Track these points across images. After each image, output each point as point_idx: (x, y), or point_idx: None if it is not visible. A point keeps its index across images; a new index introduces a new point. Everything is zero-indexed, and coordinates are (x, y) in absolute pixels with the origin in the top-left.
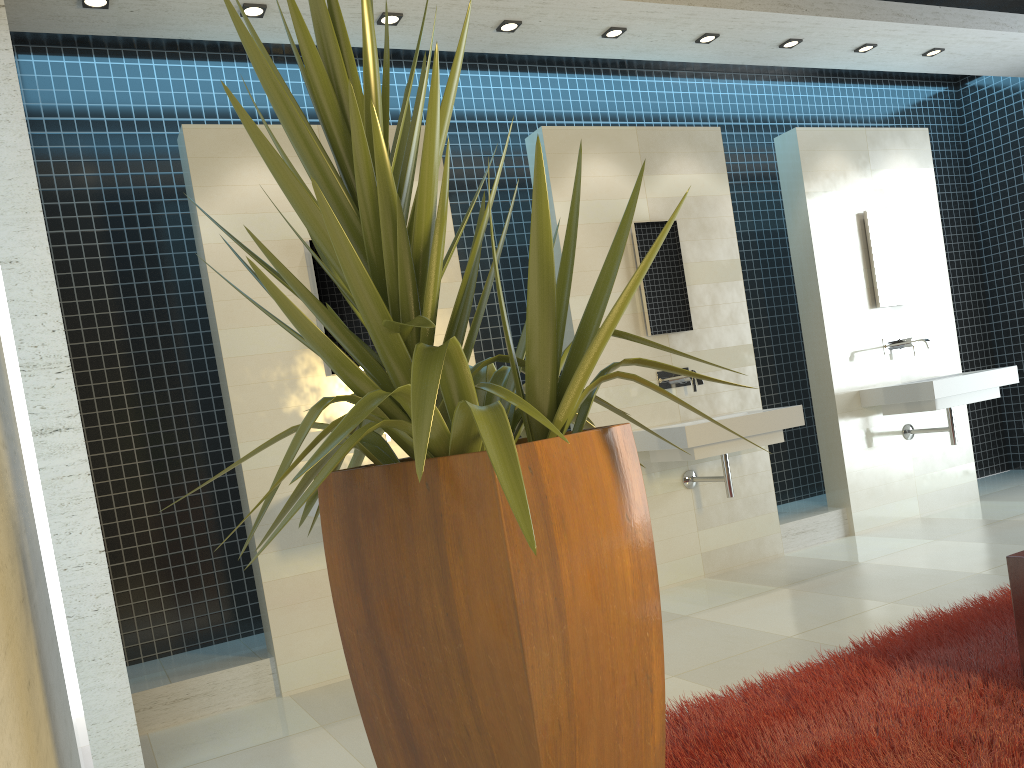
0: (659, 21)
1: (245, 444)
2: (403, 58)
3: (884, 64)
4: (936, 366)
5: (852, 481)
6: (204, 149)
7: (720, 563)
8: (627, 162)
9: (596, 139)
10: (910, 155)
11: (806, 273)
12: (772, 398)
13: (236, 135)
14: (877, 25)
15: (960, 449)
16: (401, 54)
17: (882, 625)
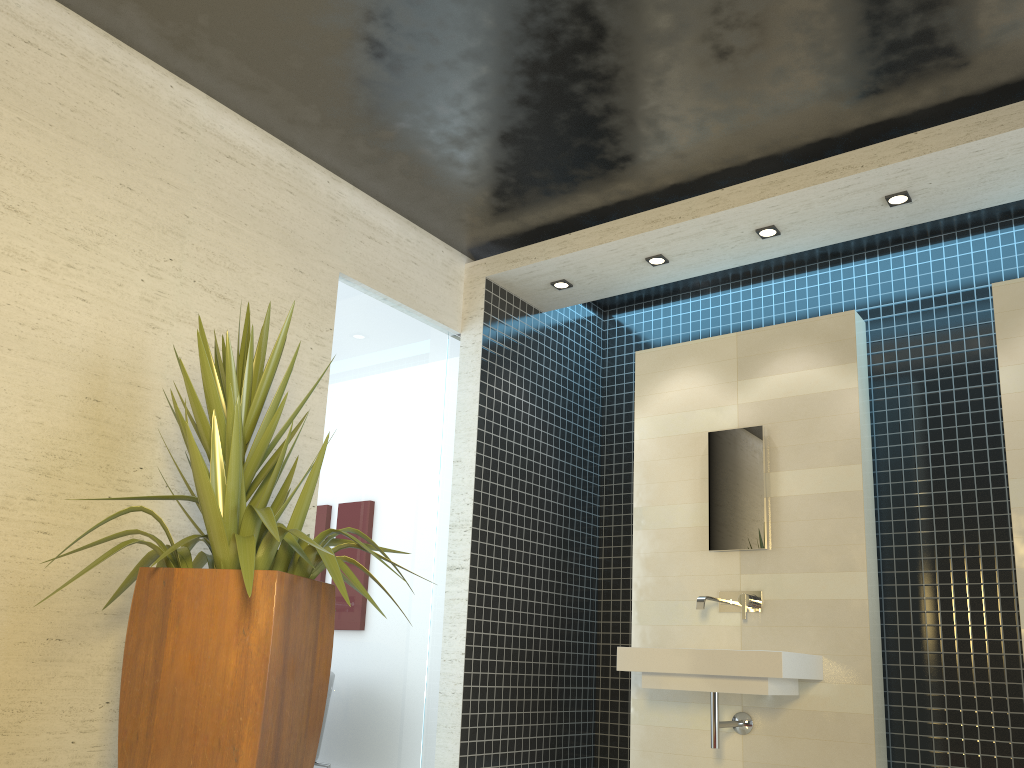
0: None
1: (637, 602)
2: (913, 239)
3: None
4: None
5: None
6: (646, 367)
7: None
8: None
9: None
10: None
11: None
12: None
13: (671, 352)
14: None
15: None
16: (905, 236)
17: None
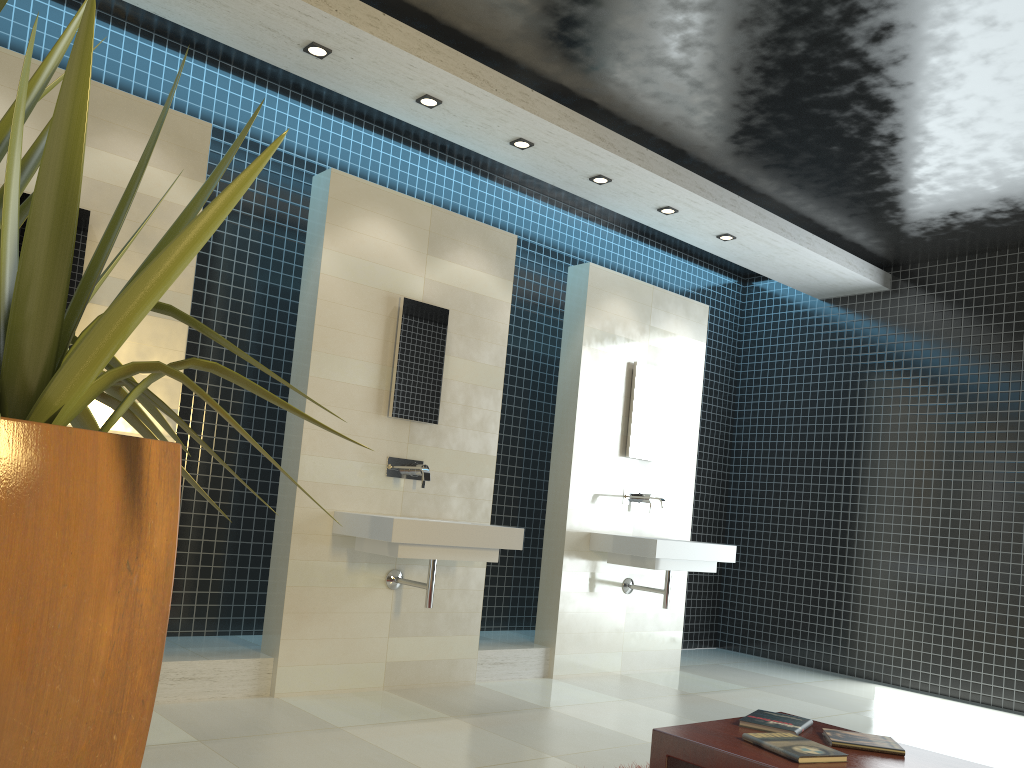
0: (476, 107)
1: None
2: (208, 53)
3: (683, 233)
4: (668, 528)
5: (563, 622)
6: None
7: (404, 677)
8: (414, 236)
9: (387, 202)
10: (688, 324)
11: (567, 403)
12: (510, 520)
13: None
14: (681, 191)
15: (672, 615)
16: (206, 47)
17: None
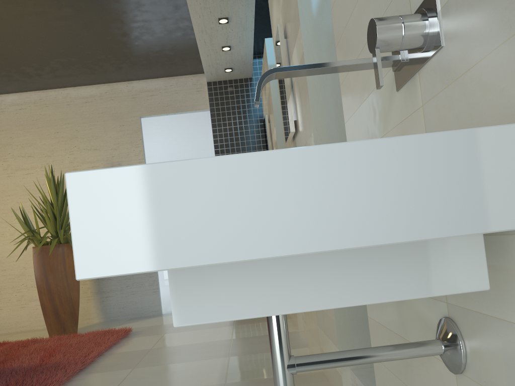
0: None
1: None
2: None
3: None
4: None
5: (378, 377)
6: (261, 94)
7: None
8: None
9: None
10: None
11: None
12: None
13: None
14: None
15: None
16: None
17: (90, 385)
